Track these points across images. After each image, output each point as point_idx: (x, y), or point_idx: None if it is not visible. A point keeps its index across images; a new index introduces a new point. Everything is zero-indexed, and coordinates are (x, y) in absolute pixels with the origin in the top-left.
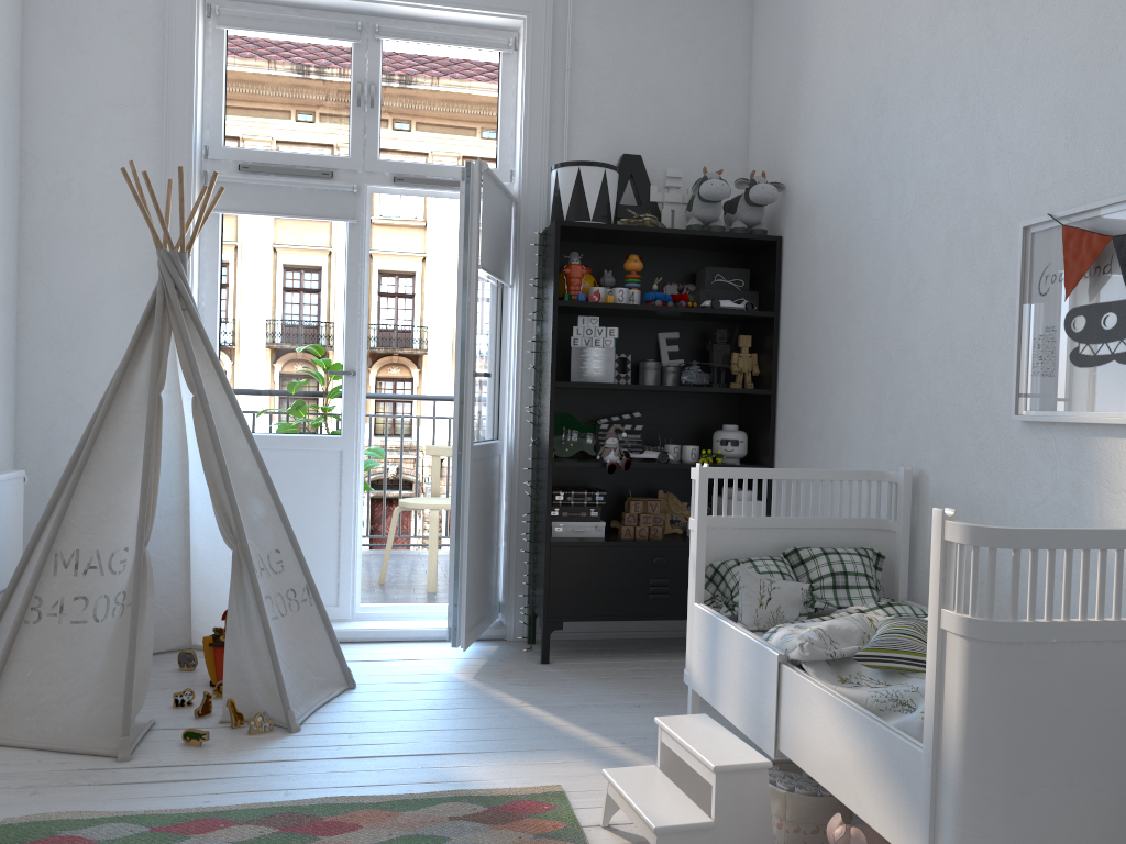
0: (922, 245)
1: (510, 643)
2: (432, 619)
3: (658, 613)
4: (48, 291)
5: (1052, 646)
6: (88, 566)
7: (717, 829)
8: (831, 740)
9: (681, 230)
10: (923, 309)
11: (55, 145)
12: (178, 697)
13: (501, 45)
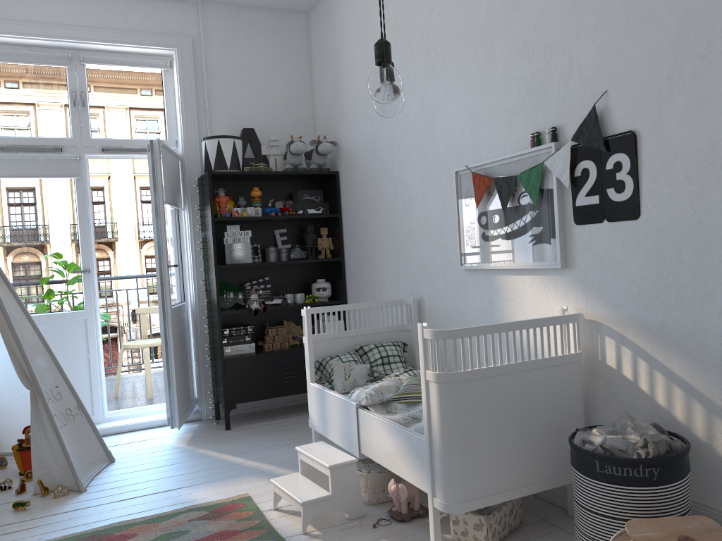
0: (410, 178)
1: (205, 421)
2: (155, 414)
3: (290, 391)
4: None
5: (474, 381)
6: None
7: (333, 497)
8: (385, 442)
9: (281, 171)
10: (414, 212)
11: None
12: (2, 484)
13: (162, 65)
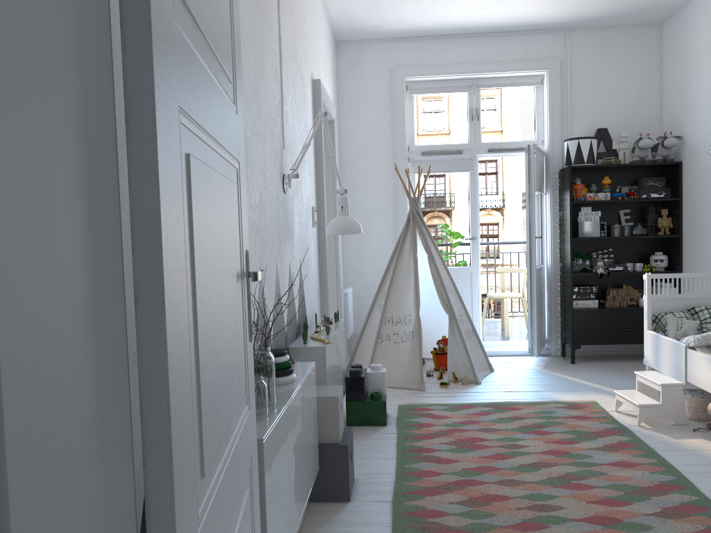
0: None
1: (553, 356)
2: (515, 346)
3: (626, 341)
4: (352, 214)
5: None
6: (396, 322)
7: (662, 406)
8: (707, 372)
9: (629, 163)
10: None
11: (352, 154)
12: (428, 372)
13: (535, 83)
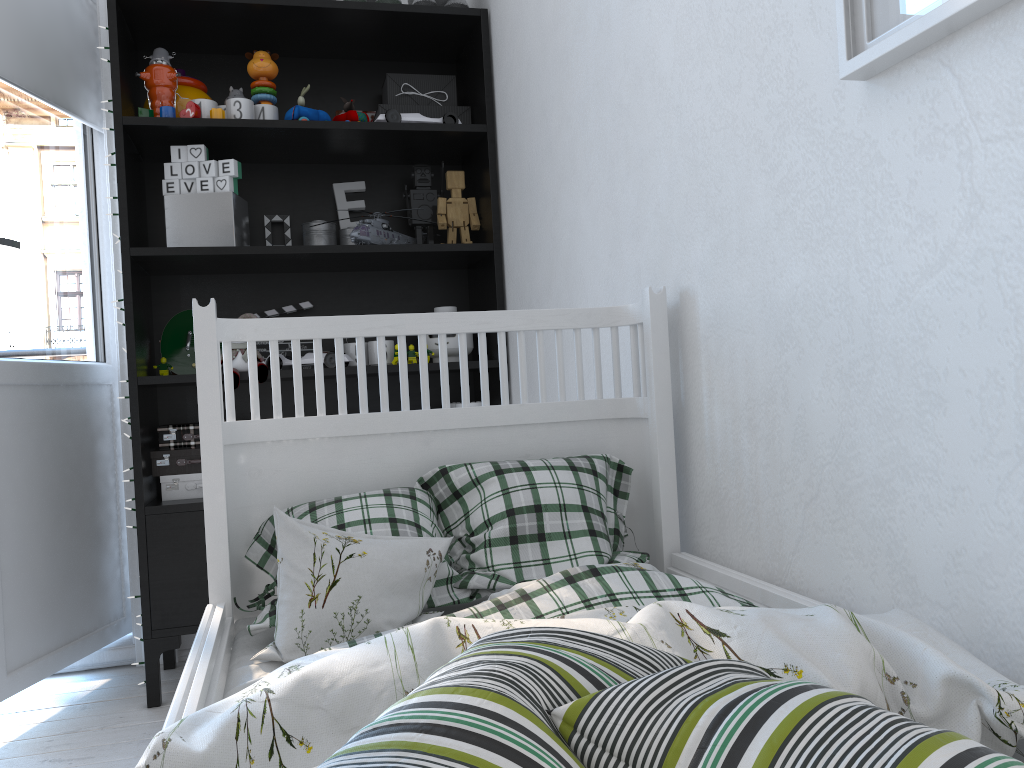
0: None
1: (136, 671)
2: None
3: None
4: None
5: None
6: None
7: None
8: None
9: (323, 1)
10: None
11: None
12: None
13: None
